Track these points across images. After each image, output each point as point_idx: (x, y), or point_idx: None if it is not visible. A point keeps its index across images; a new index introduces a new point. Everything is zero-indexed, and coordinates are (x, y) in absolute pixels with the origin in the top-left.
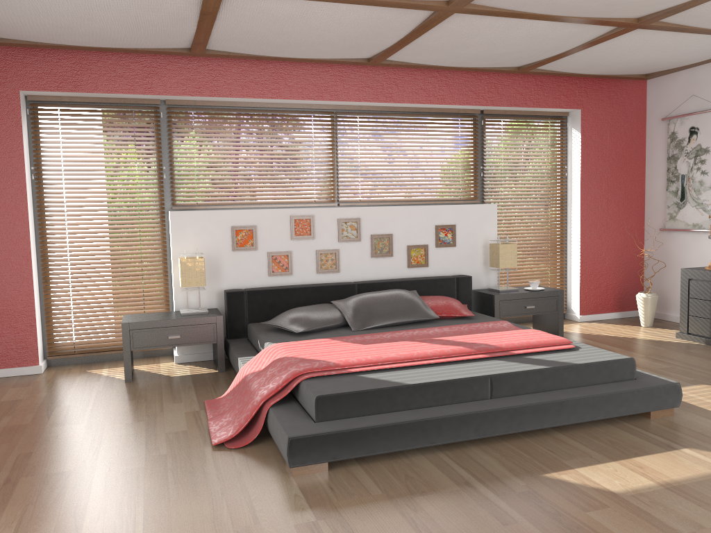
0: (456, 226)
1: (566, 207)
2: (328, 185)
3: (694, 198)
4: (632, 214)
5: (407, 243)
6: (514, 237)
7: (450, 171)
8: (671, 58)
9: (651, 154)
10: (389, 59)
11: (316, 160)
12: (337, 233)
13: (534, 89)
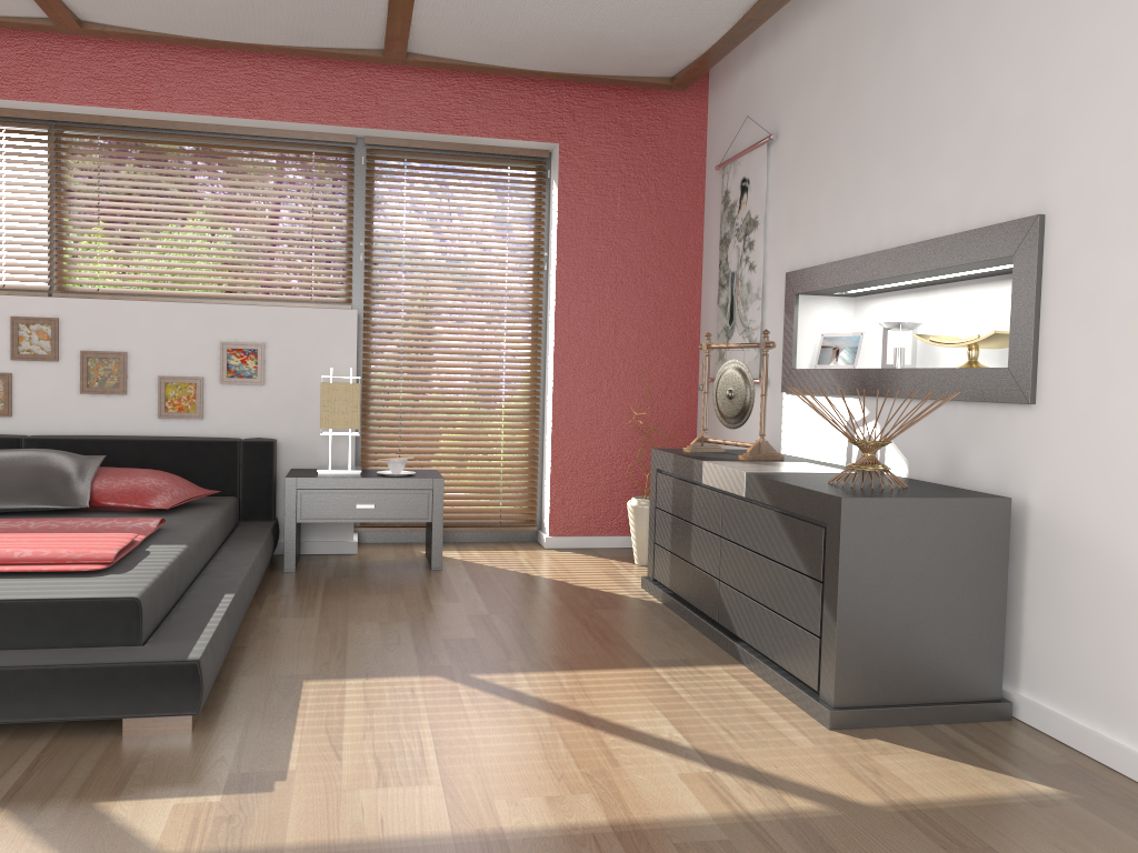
0: (267, 347)
1: (547, 329)
2: (32, 258)
3: (742, 318)
4: (672, 350)
5: (159, 371)
6: (425, 379)
7: (293, 248)
8: (615, 26)
9: (709, 236)
10: (95, 21)
11: (10, 211)
12: (11, 344)
13: (458, 101)
